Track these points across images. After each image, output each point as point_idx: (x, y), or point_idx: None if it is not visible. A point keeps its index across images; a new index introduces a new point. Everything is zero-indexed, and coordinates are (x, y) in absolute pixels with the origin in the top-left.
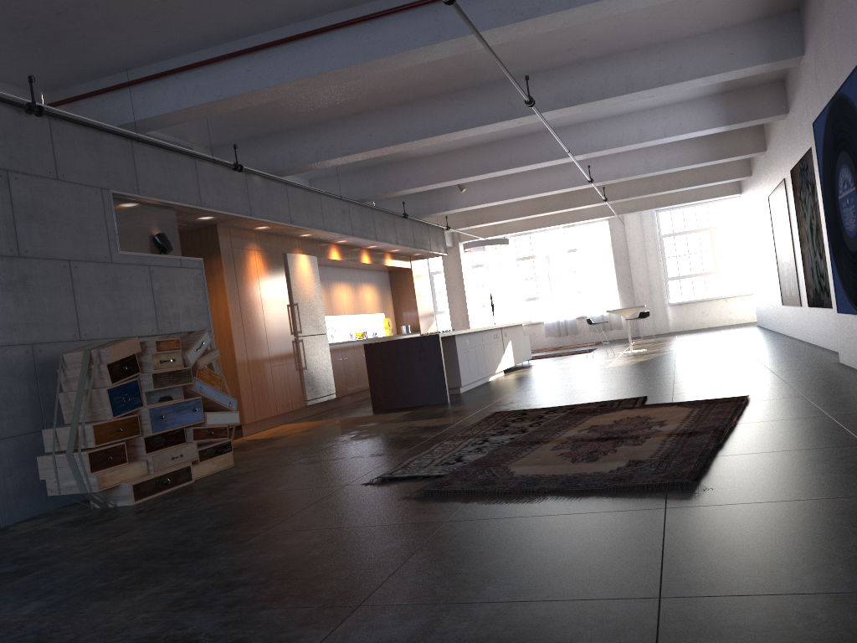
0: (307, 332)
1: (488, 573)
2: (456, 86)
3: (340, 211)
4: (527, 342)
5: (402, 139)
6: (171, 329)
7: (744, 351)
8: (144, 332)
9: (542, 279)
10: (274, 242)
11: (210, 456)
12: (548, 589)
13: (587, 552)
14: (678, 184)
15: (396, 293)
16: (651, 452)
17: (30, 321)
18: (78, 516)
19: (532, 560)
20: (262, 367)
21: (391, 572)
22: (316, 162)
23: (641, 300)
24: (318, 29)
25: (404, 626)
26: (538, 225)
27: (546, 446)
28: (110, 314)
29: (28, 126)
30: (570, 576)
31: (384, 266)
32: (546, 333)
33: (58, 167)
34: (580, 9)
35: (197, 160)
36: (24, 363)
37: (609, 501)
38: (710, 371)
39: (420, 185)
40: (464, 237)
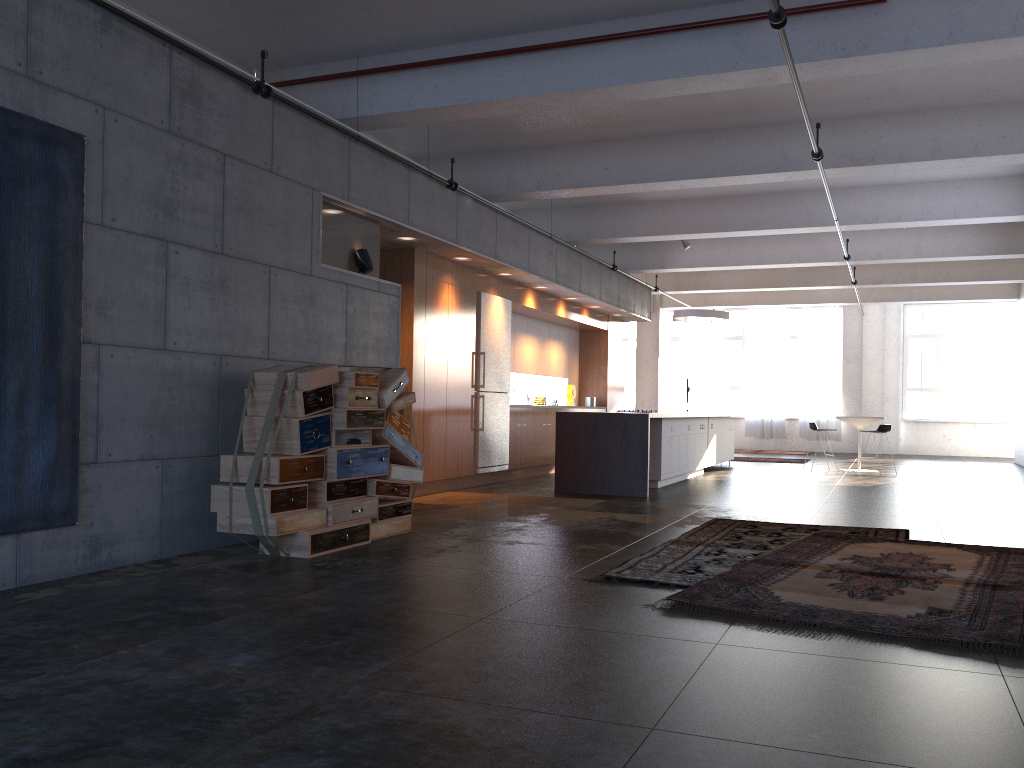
0: (489, 388)
1: (802, 717)
2: (721, 124)
3: (547, 252)
4: (732, 439)
5: (644, 178)
6: (359, 361)
7: (1012, 492)
8: (331, 360)
9: (751, 366)
10: (470, 277)
11: (389, 516)
12: (893, 752)
13: (923, 714)
14: (945, 276)
15: (584, 357)
16: (952, 601)
17: (222, 328)
18: (248, 561)
19: (854, 711)
20: (437, 421)
21: (674, 694)
22: (537, 190)
23: (869, 410)
24: (591, 38)
25: (724, 765)
26: (759, 301)
27: (806, 571)
28: (300, 334)
29: (252, 107)
30: (914, 740)
31: (578, 323)
32: (745, 431)
33: (274, 157)
34: (917, 52)
35: (411, 170)
36: (210, 376)
37: (921, 653)
38: (979, 511)
39: (643, 234)
40: (668, 302)
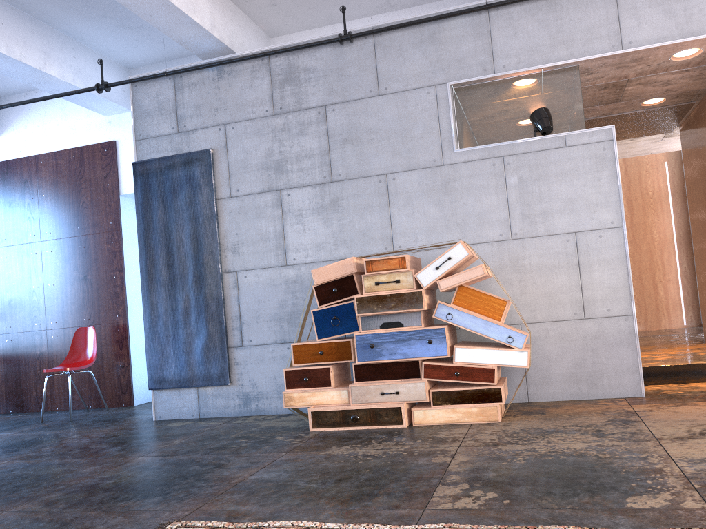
0: None
1: None
2: None
3: None
4: None
5: None
6: (536, 230)
7: None
8: (485, 238)
9: None
10: None
11: (453, 402)
12: None
13: None
14: None
15: None
16: None
17: (338, 239)
18: (291, 425)
19: None
20: None
21: None
22: None
23: None
24: None
25: None
26: None
27: None
28: (434, 222)
29: (350, 54)
30: None
31: None
32: None
33: (380, 82)
34: None
35: None
36: None
37: None
38: None
39: None
40: None
